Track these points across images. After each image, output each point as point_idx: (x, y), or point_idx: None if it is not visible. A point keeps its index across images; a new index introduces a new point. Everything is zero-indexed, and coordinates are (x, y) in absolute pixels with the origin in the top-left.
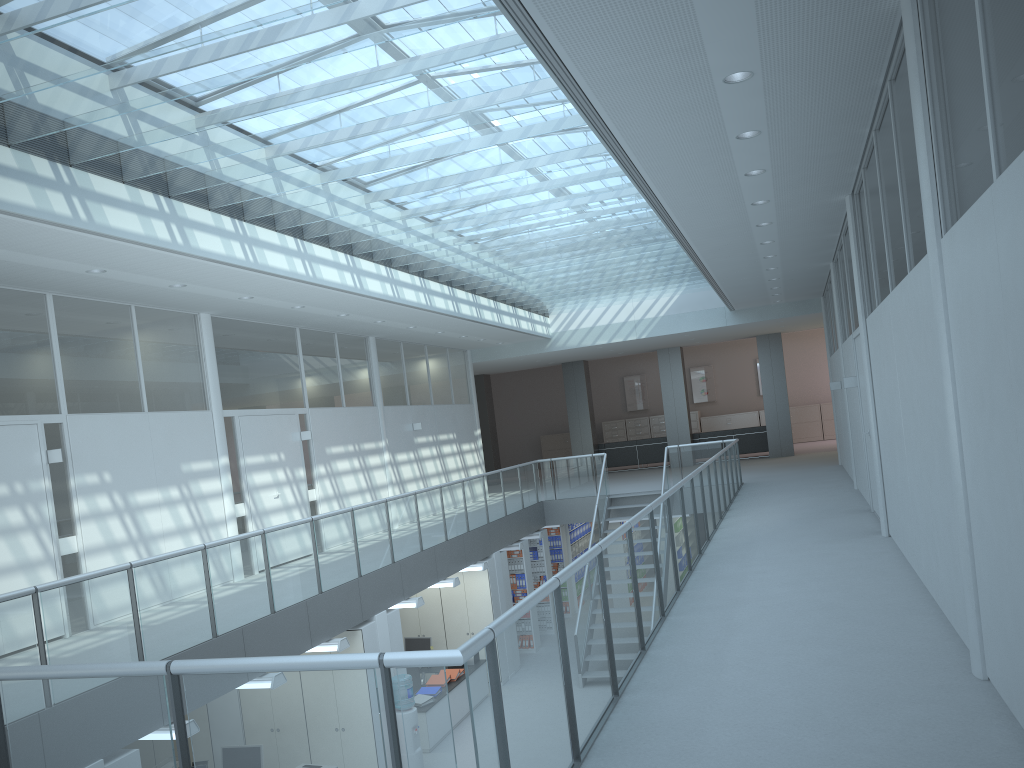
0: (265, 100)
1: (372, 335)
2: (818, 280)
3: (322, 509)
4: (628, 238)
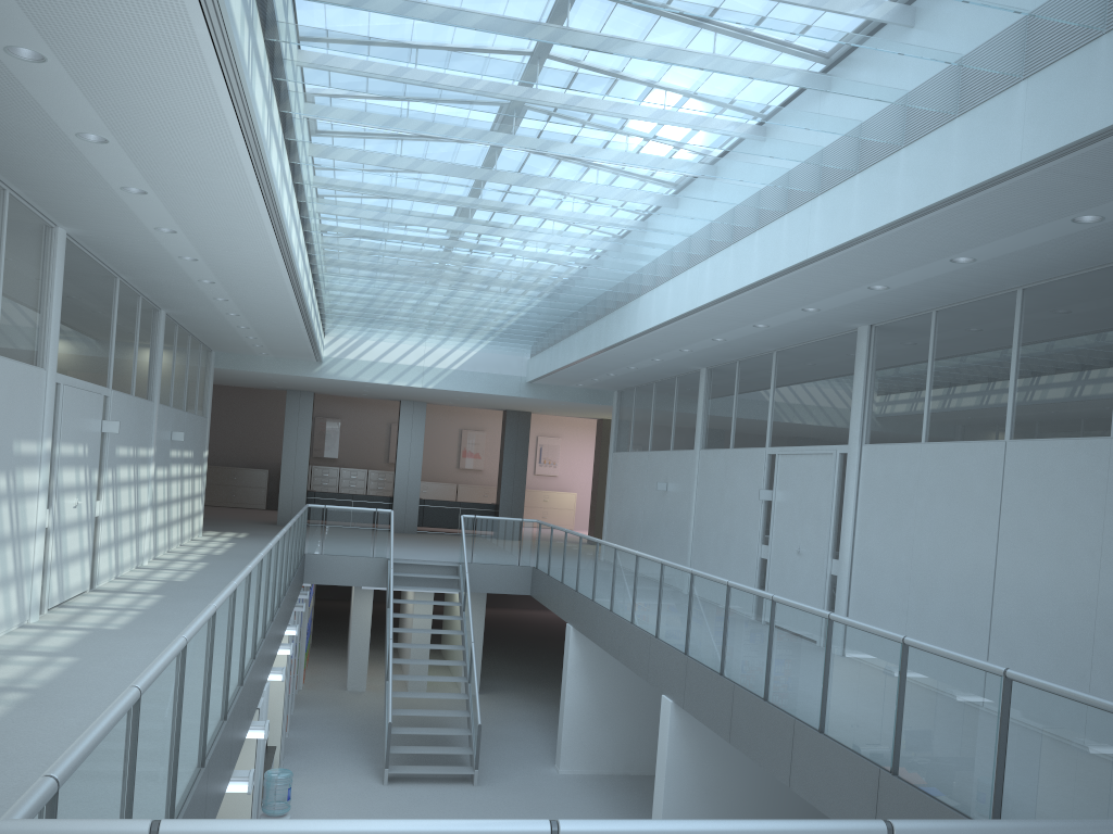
0: (596, 32)
1: (168, 309)
2: (654, 378)
3: (103, 530)
4: (563, 291)
